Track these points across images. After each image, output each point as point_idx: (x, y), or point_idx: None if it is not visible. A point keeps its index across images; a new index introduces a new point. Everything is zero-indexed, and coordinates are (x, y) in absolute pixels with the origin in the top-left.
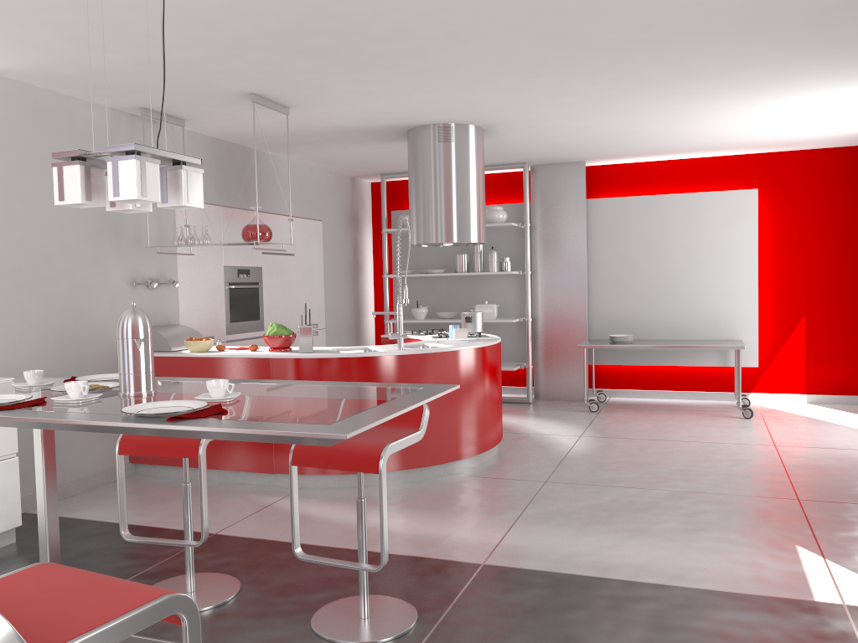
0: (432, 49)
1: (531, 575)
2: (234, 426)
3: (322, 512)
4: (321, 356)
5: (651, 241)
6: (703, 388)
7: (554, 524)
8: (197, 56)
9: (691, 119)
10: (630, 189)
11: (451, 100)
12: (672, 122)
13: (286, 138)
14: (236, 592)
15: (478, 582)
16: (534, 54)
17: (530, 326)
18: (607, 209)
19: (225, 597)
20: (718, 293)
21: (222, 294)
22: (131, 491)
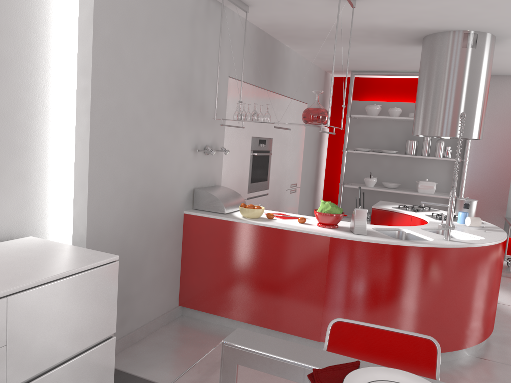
0: None
1: None
2: None
3: None
4: (382, 242)
5: None
6: None
7: None
8: None
9: None
10: None
11: None
12: None
13: (315, 33)
14: None
15: None
16: None
17: None
18: None
19: None
20: None
21: (248, 159)
22: (189, 342)
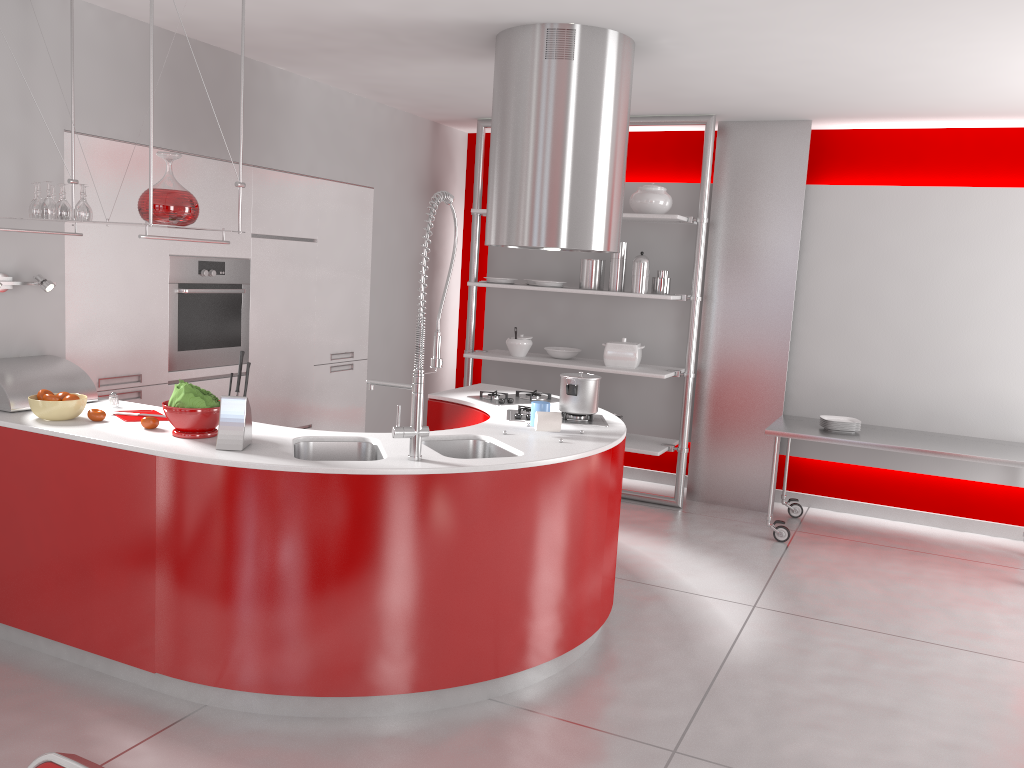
0: None
1: None
2: None
3: None
4: (247, 464)
5: (909, 264)
6: (966, 513)
7: None
8: None
9: None
10: (882, 174)
11: None
12: (996, 50)
13: (287, 38)
14: None
15: None
16: None
17: (691, 385)
18: (839, 205)
19: None
20: (1017, 363)
21: (163, 302)
22: None
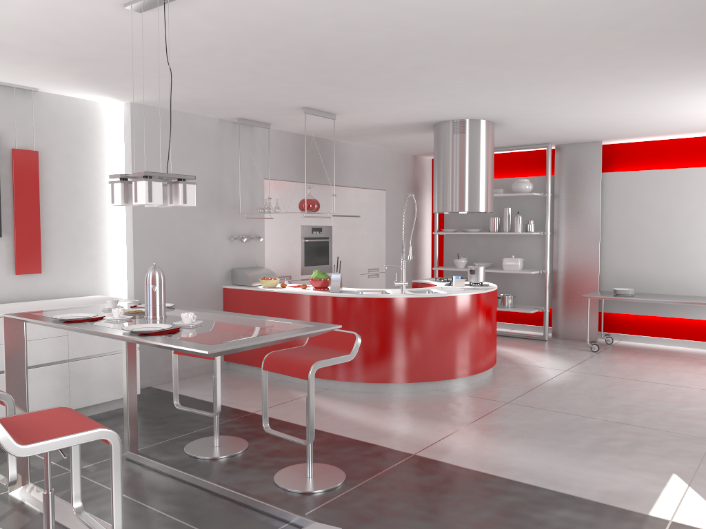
0: (411, 76)
1: (442, 466)
2: (164, 341)
3: (329, 407)
4: (342, 295)
5: (658, 209)
6: (705, 339)
7: (488, 434)
8: (254, 88)
9: (672, 109)
10: (644, 164)
11: (451, 104)
12: (656, 112)
13: (347, 132)
14: (242, 450)
15: (401, 465)
16: (492, 74)
17: (548, 277)
18: (620, 181)
19: (234, 452)
20: None
21: (298, 245)
22: None
